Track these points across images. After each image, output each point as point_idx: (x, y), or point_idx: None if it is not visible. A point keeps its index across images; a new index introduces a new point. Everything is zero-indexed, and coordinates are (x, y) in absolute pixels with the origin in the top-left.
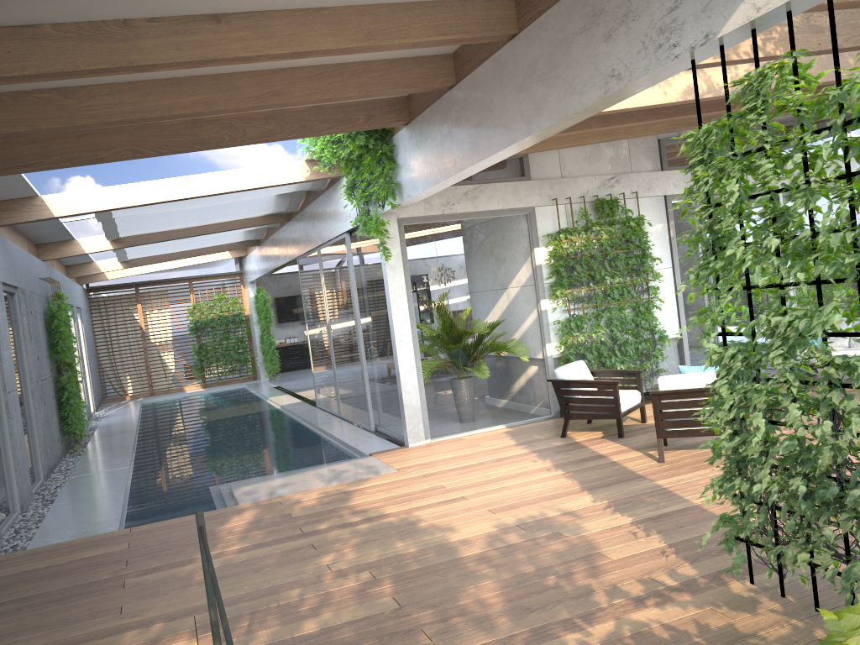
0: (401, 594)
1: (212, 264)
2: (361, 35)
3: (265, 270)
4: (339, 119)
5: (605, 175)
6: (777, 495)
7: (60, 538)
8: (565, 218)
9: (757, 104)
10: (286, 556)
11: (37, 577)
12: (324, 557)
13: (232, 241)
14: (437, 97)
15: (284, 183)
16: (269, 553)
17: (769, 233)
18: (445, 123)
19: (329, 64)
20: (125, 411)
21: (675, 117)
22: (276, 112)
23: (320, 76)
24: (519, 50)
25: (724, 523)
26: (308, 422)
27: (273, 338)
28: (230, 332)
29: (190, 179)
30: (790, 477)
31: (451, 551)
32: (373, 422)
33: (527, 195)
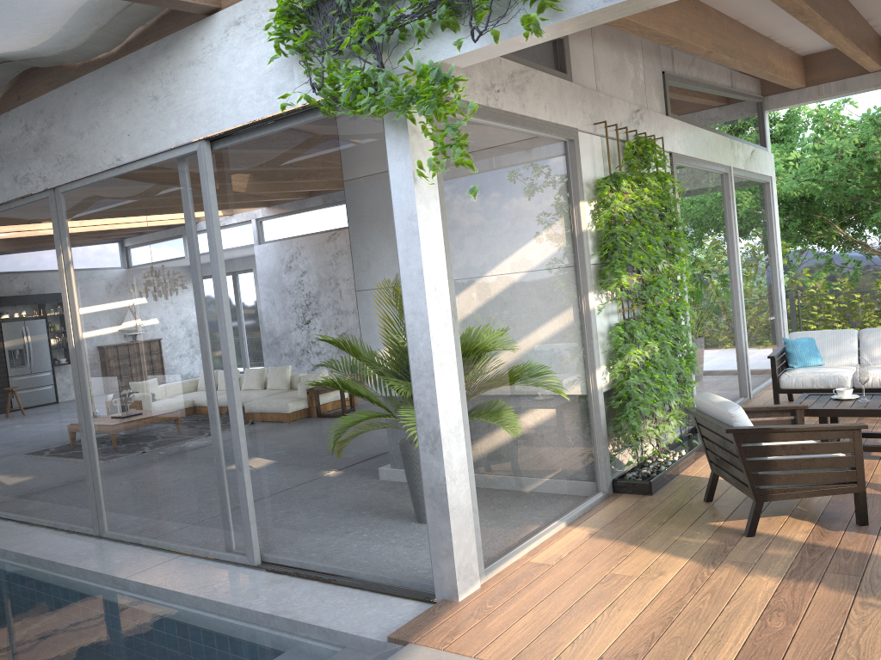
0: None
1: None
2: None
3: None
4: None
5: (633, 105)
6: None
7: None
8: (602, 160)
9: None
10: None
11: None
12: None
13: None
14: None
15: None
16: None
17: None
18: None
19: None
20: None
21: (812, 8)
22: None
23: None
24: None
25: None
26: (23, 557)
27: None
28: None
29: None
30: None
31: None
32: (257, 545)
33: (572, 107)
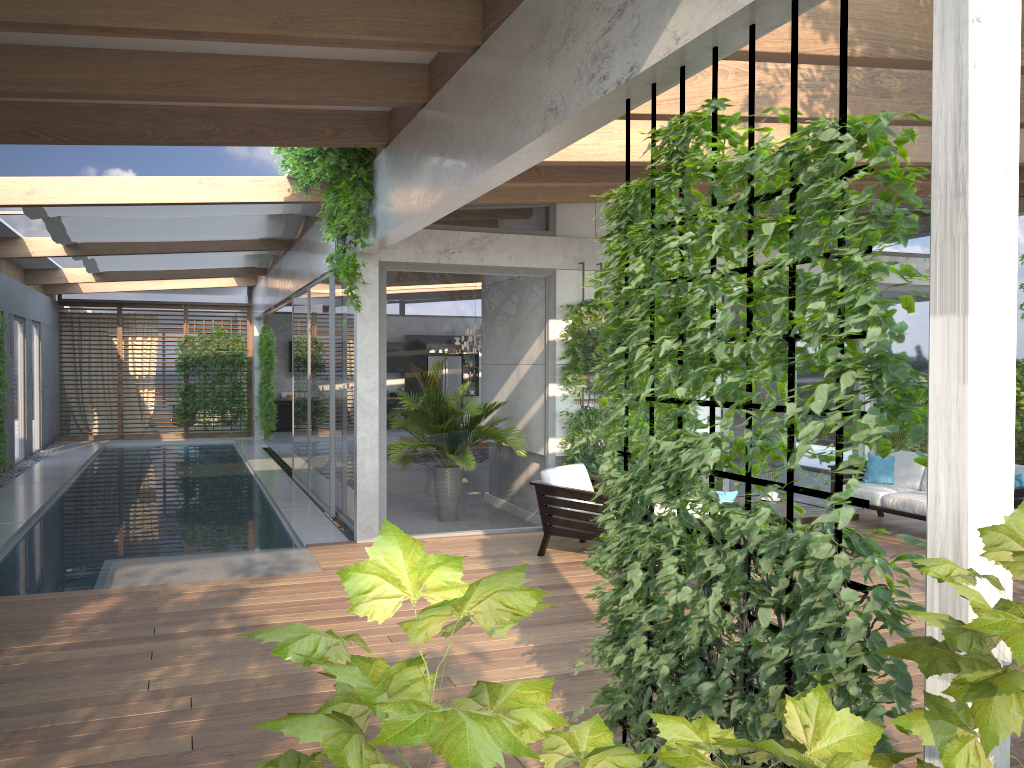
0: (205, 733)
1: (215, 290)
2: (269, 21)
3: (268, 305)
4: (298, 129)
5: None
6: (647, 672)
7: None
8: (593, 288)
9: (670, 163)
10: (111, 662)
11: None
12: (153, 670)
13: (230, 266)
14: (412, 117)
15: (257, 201)
16: (93, 656)
17: (667, 331)
18: (415, 149)
19: (265, 56)
20: (76, 453)
21: None
22: (218, 110)
23: (250, 69)
24: (479, 67)
25: (605, 698)
26: (270, 496)
27: (272, 388)
28: (226, 375)
29: (138, 181)
30: (666, 652)
31: (306, 684)
32: (334, 505)
33: (549, 254)
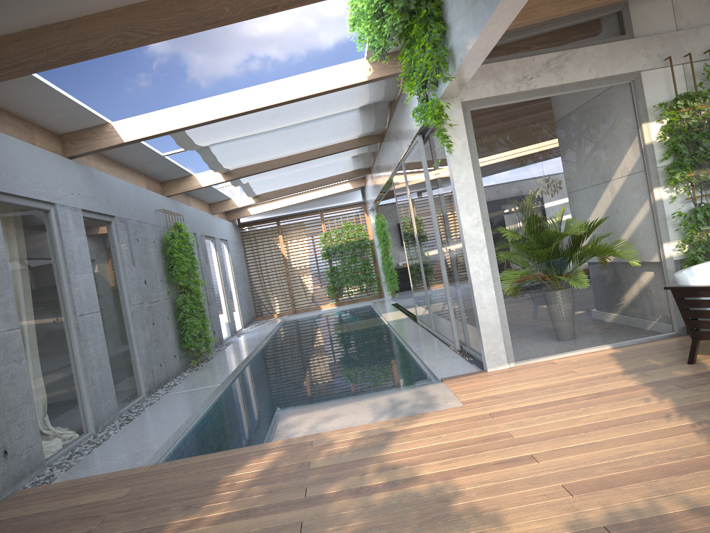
0: None
1: (338, 196)
2: None
3: (376, 195)
4: None
5: None
6: None
7: (89, 471)
8: (684, 82)
9: None
10: None
11: (14, 529)
12: None
13: (343, 170)
14: None
15: (345, 85)
16: (244, 532)
17: None
18: None
19: None
20: (264, 327)
21: None
22: None
23: None
24: None
25: None
26: (402, 339)
27: (391, 259)
28: (357, 256)
29: (248, 91)
30: None
31: None
32: (457, 340)
33: (630, 57)
